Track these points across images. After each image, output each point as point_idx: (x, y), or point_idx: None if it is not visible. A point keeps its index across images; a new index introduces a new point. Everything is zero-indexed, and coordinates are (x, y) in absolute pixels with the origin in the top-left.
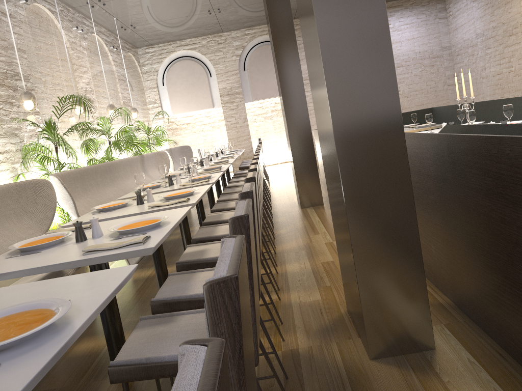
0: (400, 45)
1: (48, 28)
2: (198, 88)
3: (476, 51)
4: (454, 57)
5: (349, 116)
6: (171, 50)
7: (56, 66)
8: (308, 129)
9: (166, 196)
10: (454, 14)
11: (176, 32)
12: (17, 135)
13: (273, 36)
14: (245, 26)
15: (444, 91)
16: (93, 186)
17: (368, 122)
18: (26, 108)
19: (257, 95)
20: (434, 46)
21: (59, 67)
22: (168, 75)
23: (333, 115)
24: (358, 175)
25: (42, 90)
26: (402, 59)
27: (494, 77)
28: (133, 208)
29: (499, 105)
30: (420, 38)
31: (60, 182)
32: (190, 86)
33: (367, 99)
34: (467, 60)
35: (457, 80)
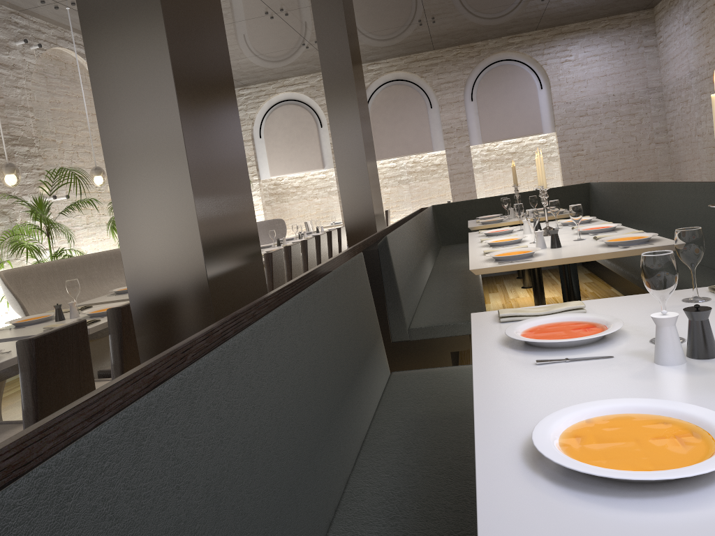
0: (585, 85)
1: (73, 77)
2: (304, 142)
3: (690, 96)
4: (666, 102)
5: (142, 254)
6: (271, 92)
7: (80, 124)
8: (371, 215)
9: (94, 311)
10: (665, 41)
11: (272, 70)
12: (4, 214)
13: (327, 92)
14: (366, 60)
15: (649, 151)
16: (81, 281)
17: (164, 262)
18: (7, 184)
19: (381, 152)
20: (636, 86)
21: (86, 125)
22: (267, 124)
23: (124, 252)
24: (155, 327)
25: (53, 156)
26: (588, 105)
27: (711, 136)
28: (41, 326)
29: (640, 190)
30: (616, 75)
31: (4, 282)
32: (295, 139)
33: (162, 234)
34: (680, 108)
35: (670, 135)
